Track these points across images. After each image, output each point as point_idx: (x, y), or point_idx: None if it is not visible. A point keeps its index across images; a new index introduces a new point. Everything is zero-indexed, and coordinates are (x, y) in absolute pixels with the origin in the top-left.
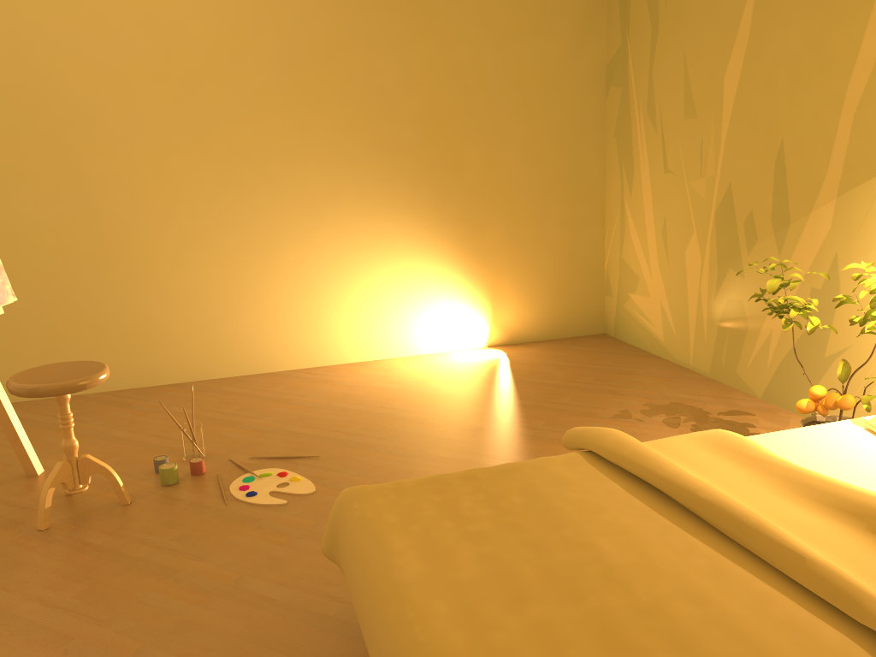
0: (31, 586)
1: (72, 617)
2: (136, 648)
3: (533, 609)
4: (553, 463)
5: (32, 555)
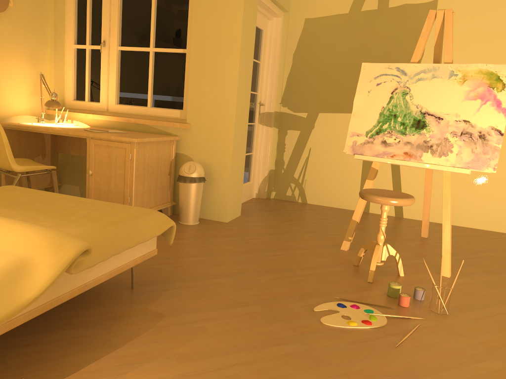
0: (296, 255)
1: (258, 255)
2: (218, 257)
3: (26, 199)
4: (75, 231)
5: (326, 259)
